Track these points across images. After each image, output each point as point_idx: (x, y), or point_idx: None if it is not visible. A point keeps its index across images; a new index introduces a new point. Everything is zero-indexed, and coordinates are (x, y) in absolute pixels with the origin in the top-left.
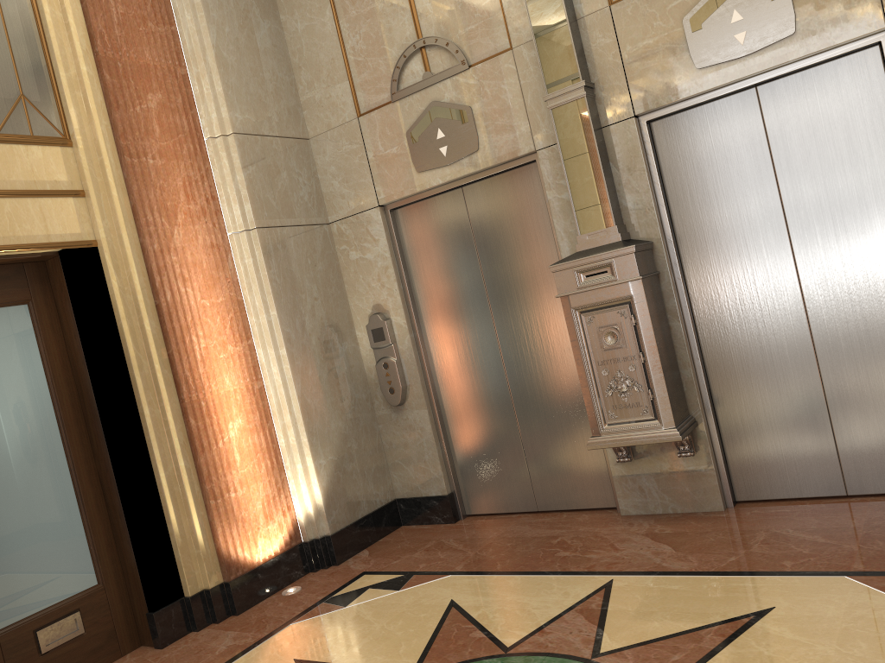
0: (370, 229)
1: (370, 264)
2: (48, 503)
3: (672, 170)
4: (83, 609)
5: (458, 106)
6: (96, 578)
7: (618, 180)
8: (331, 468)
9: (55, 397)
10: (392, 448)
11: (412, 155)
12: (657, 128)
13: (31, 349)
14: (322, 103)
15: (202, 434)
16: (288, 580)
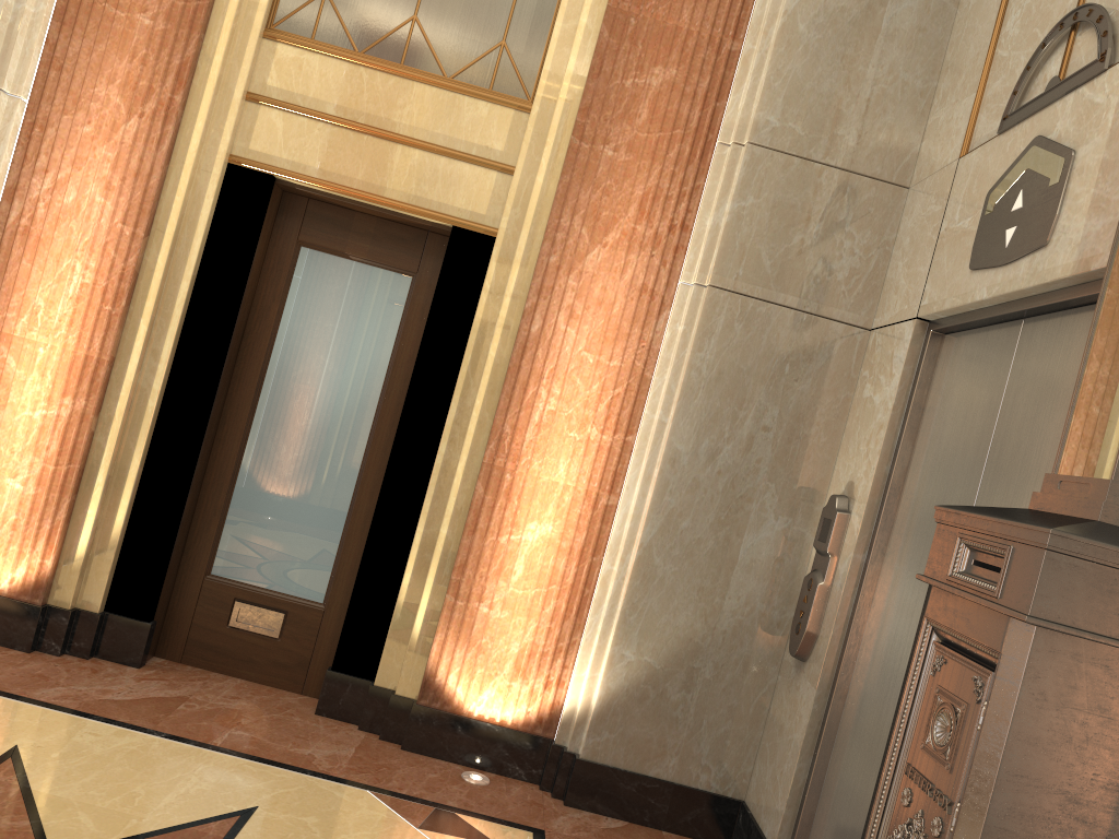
0: (894, 353)
1: (872, 412)
2: (320, 489)
3: None
4: (291, 615)
5: (1060, 149)
6: (324, 597)
7: None
8: (639, 673)
9: (385, 386)
10: (772, 721)
11: (976, 236)
12: None
13: (390, 325)
14: (941, 129)
15: (485, 512)
16: (497, 767)
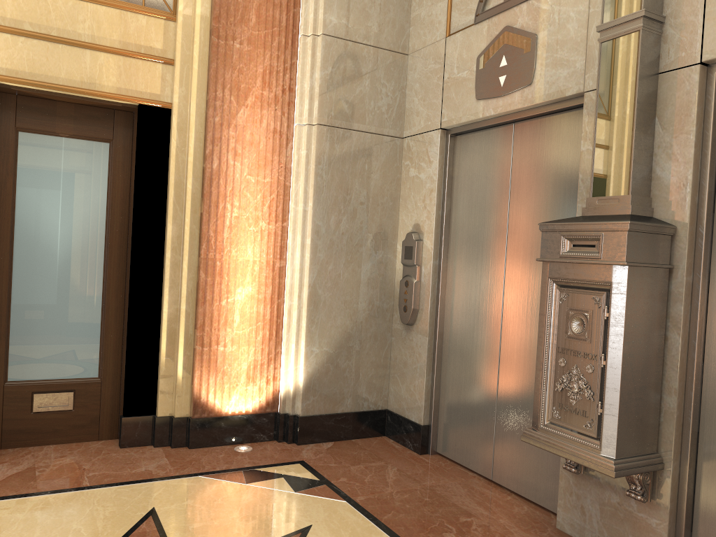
0: (429, 149)
1: (421, 184)
2: (77, 302)
3: None
4: (78, 391)
5: (526, 33)
6: (98, 373)
7: (659, 142)
8: (323, 358)
9: (108, 222)
10: (396, 362)
11: (476, 81)
12: None
13: (101, 179)
14: (424, 20)
15: (208, 289)
16: (250, 439)
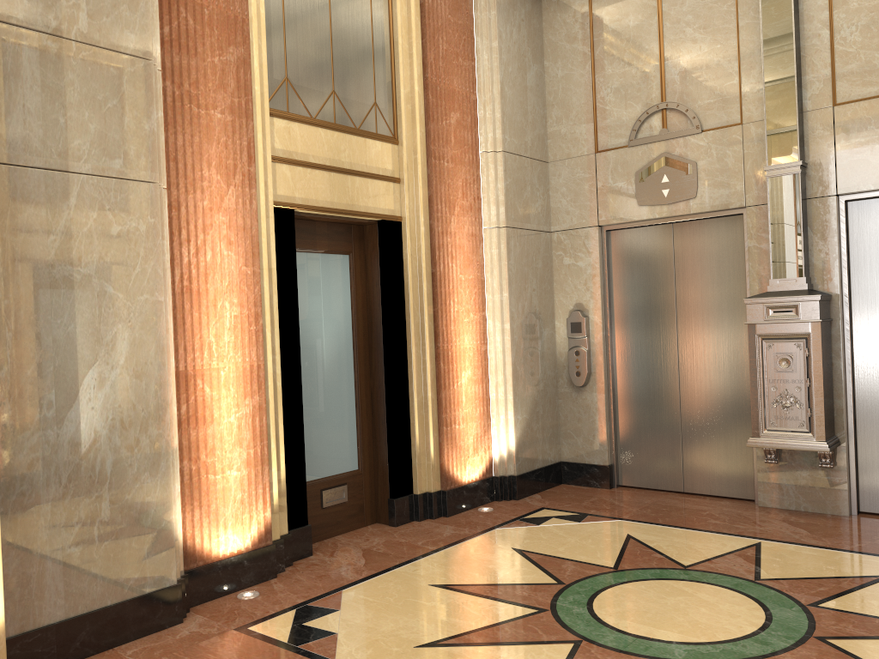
0: (586, 242)
1: (580, 270)
2: (339, 402)
3: (858, 242)
4: (348, 484)
5: (685, 160)
6: (357, 465)
7: (811, 242)
8: (524, 424)
9: (355, 326)
10: (567, 420)
11: (637, 191)
12: (852, 207)
13: (346, 288)
14: (566, 136)
15: (445, 376)
16: (480, 502)
